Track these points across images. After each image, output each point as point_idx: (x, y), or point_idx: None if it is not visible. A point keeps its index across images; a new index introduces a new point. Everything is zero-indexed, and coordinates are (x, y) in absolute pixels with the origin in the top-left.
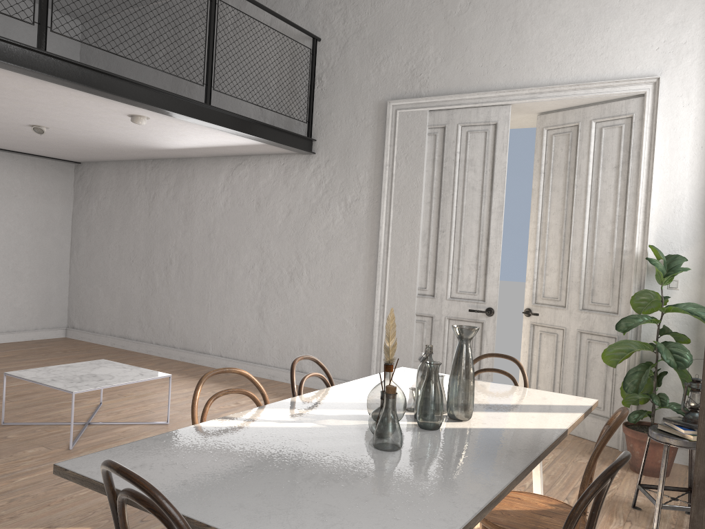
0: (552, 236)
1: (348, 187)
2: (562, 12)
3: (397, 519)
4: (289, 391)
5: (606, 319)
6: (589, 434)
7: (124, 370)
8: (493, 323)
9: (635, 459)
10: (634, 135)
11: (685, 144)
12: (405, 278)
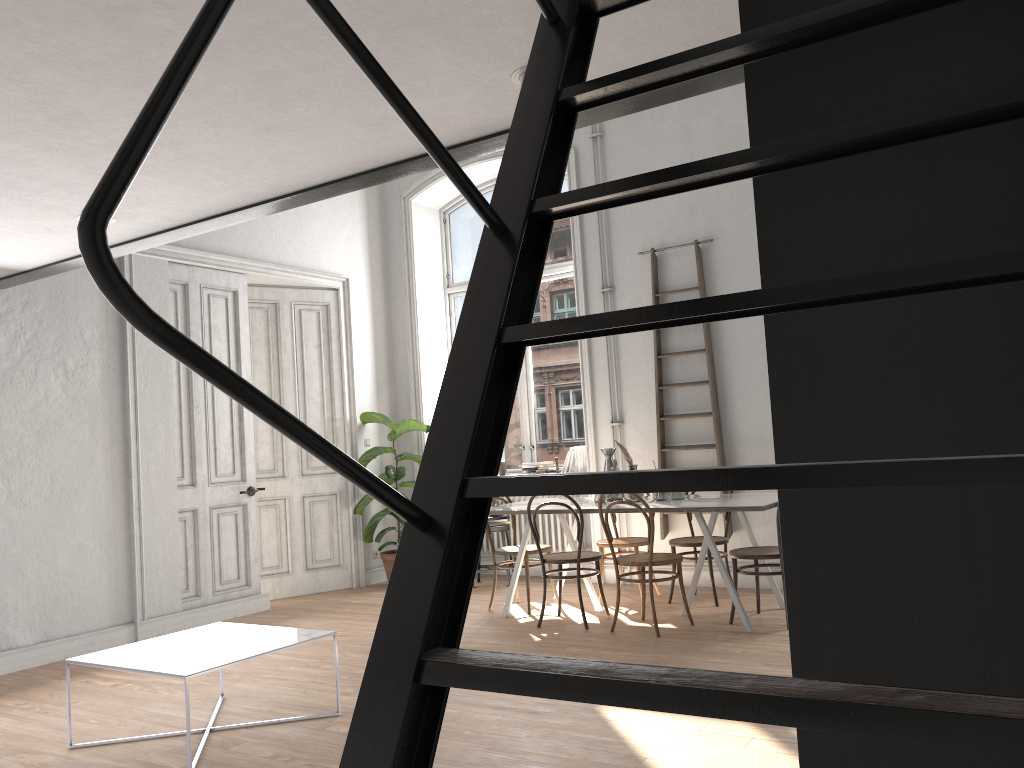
0: None
1: (67, 347)
2: None
3: (758, 494)
4: (53, 672)
5: (328, 480)
6: (325, 587)
7: (181, 638)
8: (255, 502)
9: None
10: (332, 321)
11: (362, 333)
12: (163, 468)
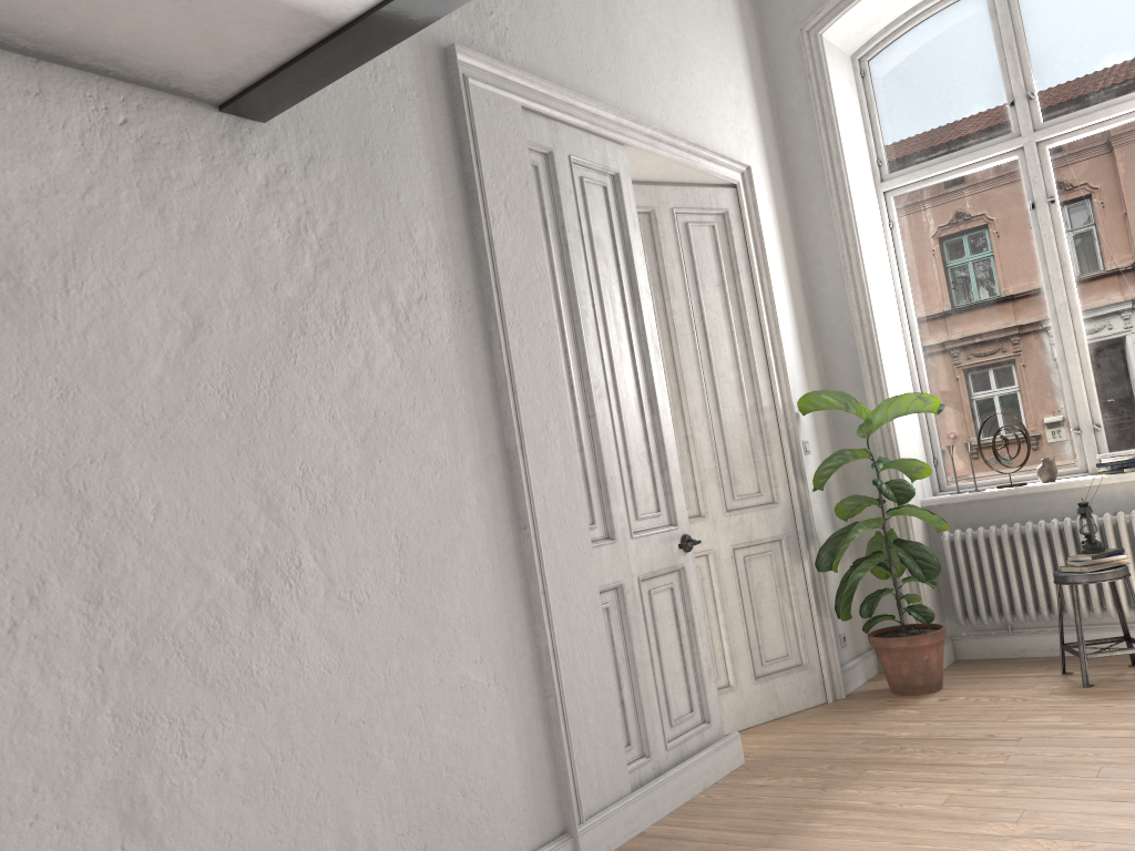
0: None
1: (389, 258)
2: (649, 17)
3: None
4: None
5: (766, 516)
6: (786, 706)
7: None
8: (694, 563)
9: (932, 672)
10: (735, 240)
11: (774, 262)
12: (567, 507)
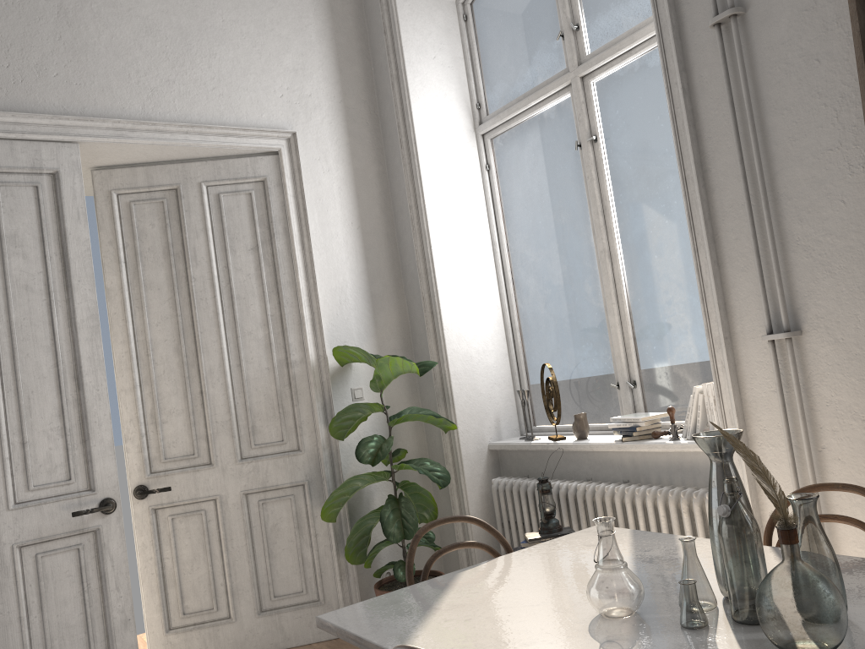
0: (163, 360)
1: None
2: (143, 12)
3: None
4: None
5: (286, 463)
6: (294, 638)
7: None
8: (120, 523)
9: None
10: (274, 205)
11: (335, 219)
12: None
